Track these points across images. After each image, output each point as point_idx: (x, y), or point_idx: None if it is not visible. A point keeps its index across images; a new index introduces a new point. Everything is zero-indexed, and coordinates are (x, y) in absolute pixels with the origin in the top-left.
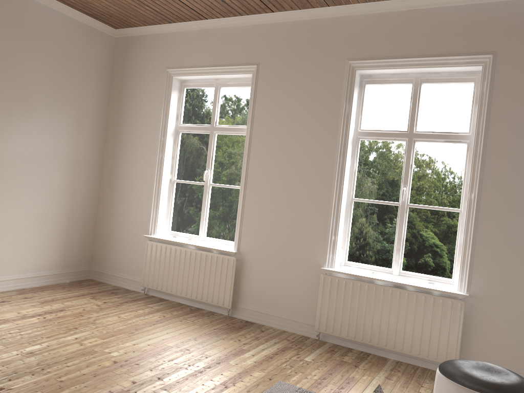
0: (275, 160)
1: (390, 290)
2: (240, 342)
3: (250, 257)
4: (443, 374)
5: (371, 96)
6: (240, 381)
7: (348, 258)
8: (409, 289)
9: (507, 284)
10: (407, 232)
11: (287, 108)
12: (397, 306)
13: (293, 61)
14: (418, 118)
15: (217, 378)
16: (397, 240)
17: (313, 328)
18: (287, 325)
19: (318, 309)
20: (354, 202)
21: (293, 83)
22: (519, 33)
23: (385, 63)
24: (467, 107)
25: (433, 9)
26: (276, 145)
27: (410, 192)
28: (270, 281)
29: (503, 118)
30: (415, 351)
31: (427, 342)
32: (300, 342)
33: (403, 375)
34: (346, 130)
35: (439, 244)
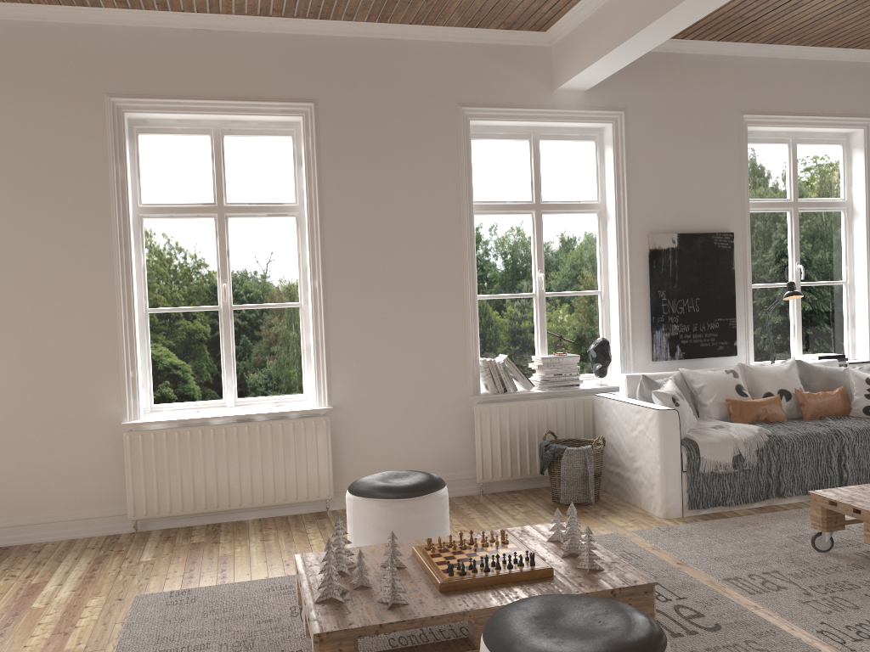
0: None
1: (235, 428)
2: (17, 577)
3: None
4: (361, 496)
5: (151, 153)
6: (80, 620)
7: (154, 399)
8: (259, 420)
9: (370, 383)
10: (237, 345)
11: (7, 173)
12: (249, 447)
13: (3, 91)
14: (226, 185)
15: (40, 631)
16: (226, 358)
17: (124, 518)
18: (76, 529)
19: (128, 487)
20: (151, 315)
21: (11, 129)
22: (339, 78)
23: (170, 105)
24: (289, 169)
25: (229, 33)
26: None
27: (232, 289)
28: (27, 469)
29: (337, 184)
30: (280, 498)
31: (293, 480)
32: (113, 544)
33: (279, 531)
34: (124, 206)
35: (281, 353)
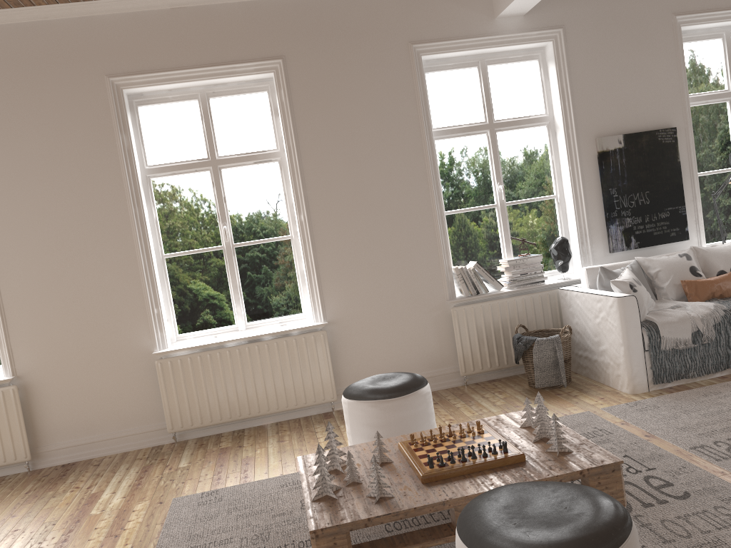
0: (36, 230)
1: (246, 348)
2: (80, 488)
3: (39, 377)
4: (354, 399)
5: (150, 121)
6: (128, 523)
7: (179, 330)
8: (266, 339)
9: (358, 298)
10: (241, 277)
11: (34, 153)
12: (260, 363)
13: (21, 84)
14: (216, 140)
15: (96, 534)
16: (234, 290)
17: (164, 432)
18: (127, 444)
19: (164, 406)
20: (167, 260)
21: (32, 116)
22: (301, 33)
23: (160, 77)
24: (268, 120)
25: (202, 7)
26: (30, 209)
27: (232, 230)
28: (82, 398)
29: (310, 128)
30: (292, 403)
31: (301, 388)
32: (157, 454)
33: (292, 432)
34: (132, 169)
35: (280, 280)
